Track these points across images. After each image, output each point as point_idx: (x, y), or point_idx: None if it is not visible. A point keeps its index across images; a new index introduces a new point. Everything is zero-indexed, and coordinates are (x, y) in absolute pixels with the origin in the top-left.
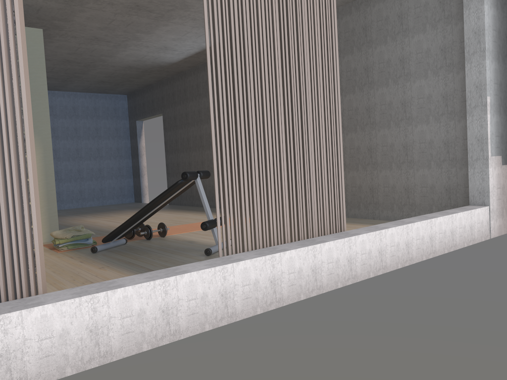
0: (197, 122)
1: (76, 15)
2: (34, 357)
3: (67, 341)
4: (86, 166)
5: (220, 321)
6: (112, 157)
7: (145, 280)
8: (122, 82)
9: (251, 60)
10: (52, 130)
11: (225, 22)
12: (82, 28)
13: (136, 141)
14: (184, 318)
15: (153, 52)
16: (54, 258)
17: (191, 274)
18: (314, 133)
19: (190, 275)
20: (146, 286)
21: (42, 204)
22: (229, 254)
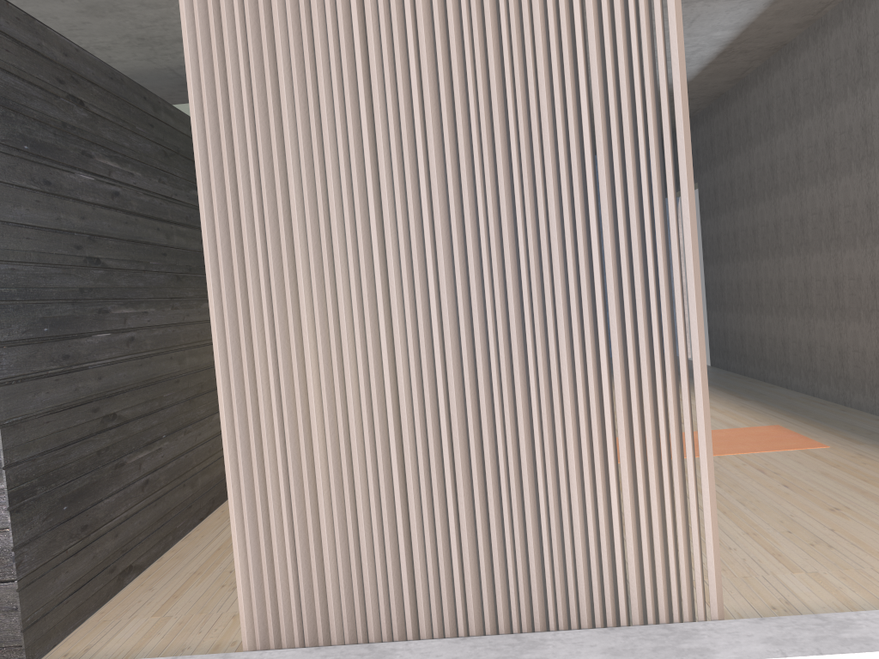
0: (748, 200)
1: None
2: None
3: None
4: None
5: None
6: None
7: None
8: None
9: (329, 147)
10: None
11: (242, 67)
12: None
13: None
14: None
15: None
16: None
17: None
18: (572, 321)
19: None
20: None
21: None
22: (271, 644)
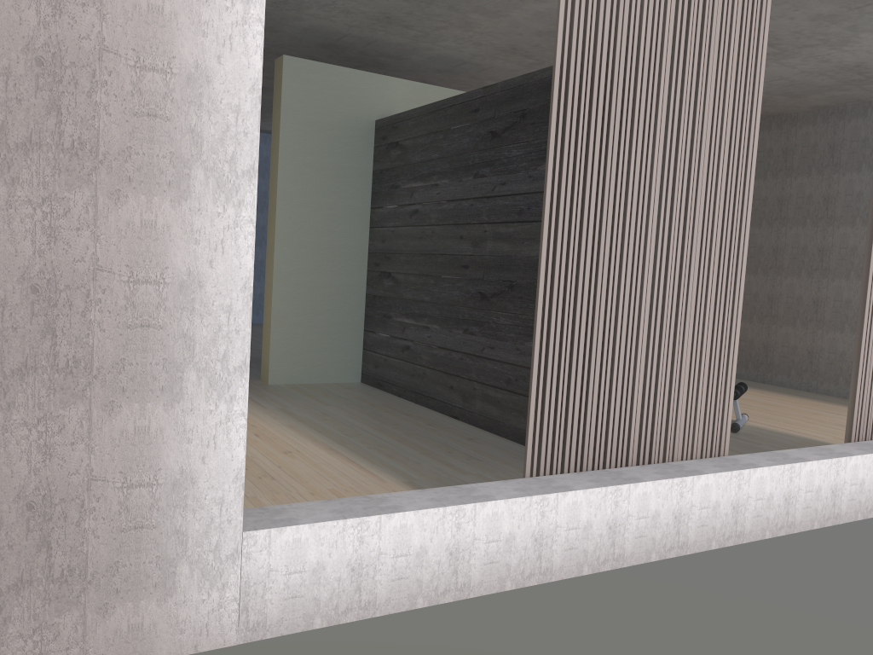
0: None
1: None
2: (750, 515)
3: (770, 505)
4: None
5: (869, 513)
6: None
7: (821, 457)
8: None
9: None
10: None
11: None
12: None
13: None
14: (845, 502)
15: None
16: None
17: (857, 458)
18: None
19: (856, 458)
20: (825, 463)
21: None
22: (859, 439)
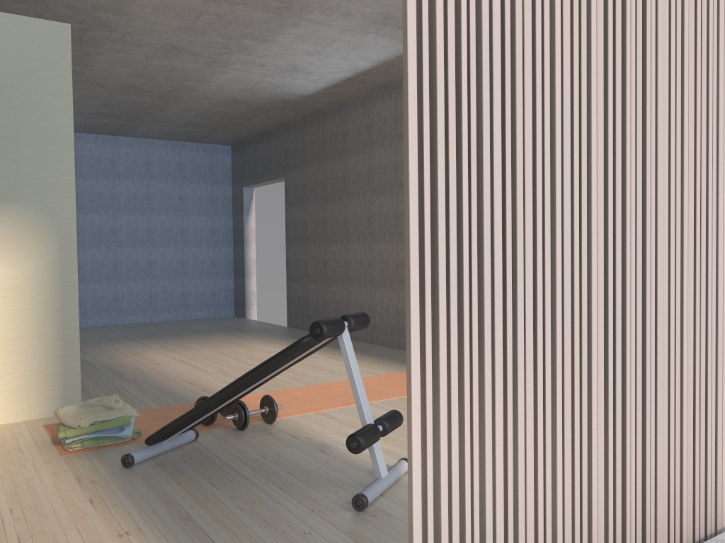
0: (341, 196)
1: (136, 1)
2: None
3: None
4: (162, 256)
5: None
6: (202, 243)
7: None
8: (222, 125)
9: (531, 70)
10: (110, 199)
11: None
12: (149, 28)
13: (242, 219)
14: None
15: (272, 76)
16: (45, 478)
17: None
18: (670, 277)
19: None
20: None
21: (52, 345)
22: None
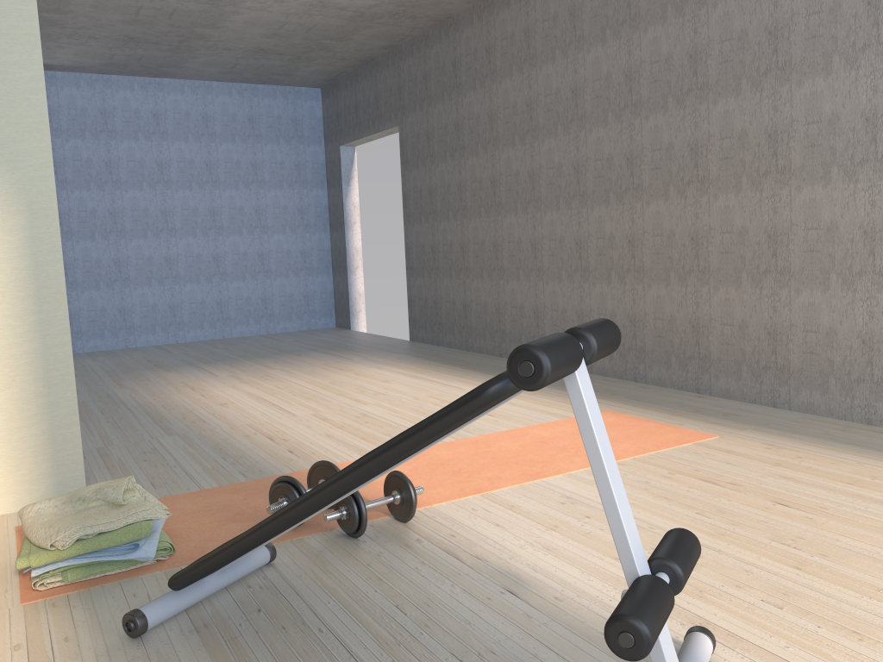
0: (486, 145)
1: None
2: None
3: None
4: (233, 247)
5: None
6: (287, 227)
7: None
8: (306, 52)
9: None
10: (157, 168)
11: None
12: None
13: (341, 192)
14: None
15: None
16: None
17: None
18: None
19: None
20: None
21: (27, 389)
22: None
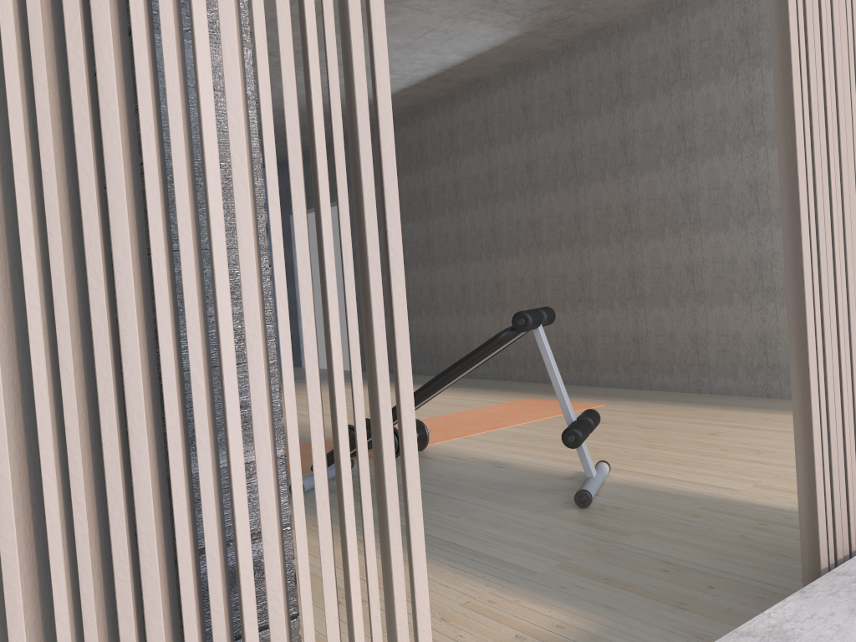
0: (421, 214)
1: None
2: None
3: None
4: None
5: None
6: None
7: None
8: None
9: None
10: None
11: None
12: None
13: (291, 253)
14: None
15: None
16: None
17: None
18: None
19: None
20: None
21: None
22: (839, 554)
